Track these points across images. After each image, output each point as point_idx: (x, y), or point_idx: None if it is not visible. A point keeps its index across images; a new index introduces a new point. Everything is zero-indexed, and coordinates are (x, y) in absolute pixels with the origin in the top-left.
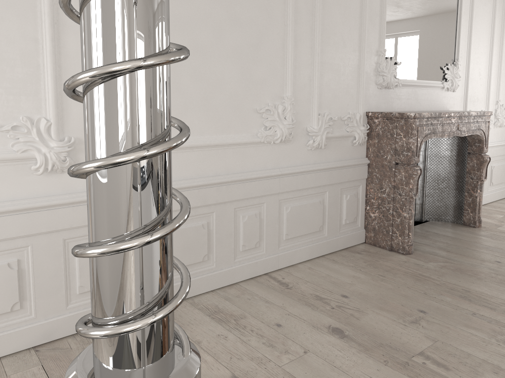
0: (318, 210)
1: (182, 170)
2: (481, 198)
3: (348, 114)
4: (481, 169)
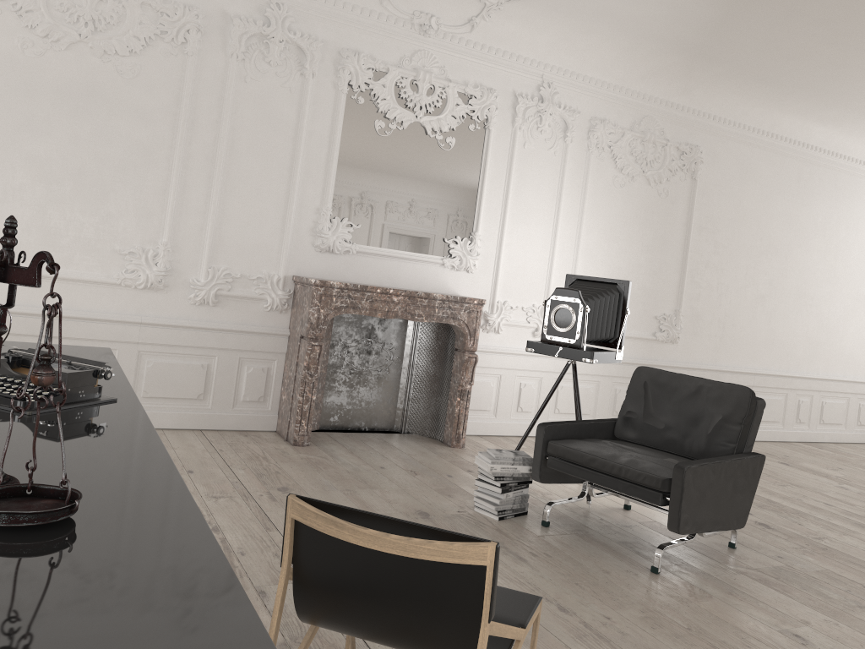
0: (198, 374)
1: None
2: (462, 409)
3: (262, 274)
4: (462, 370)
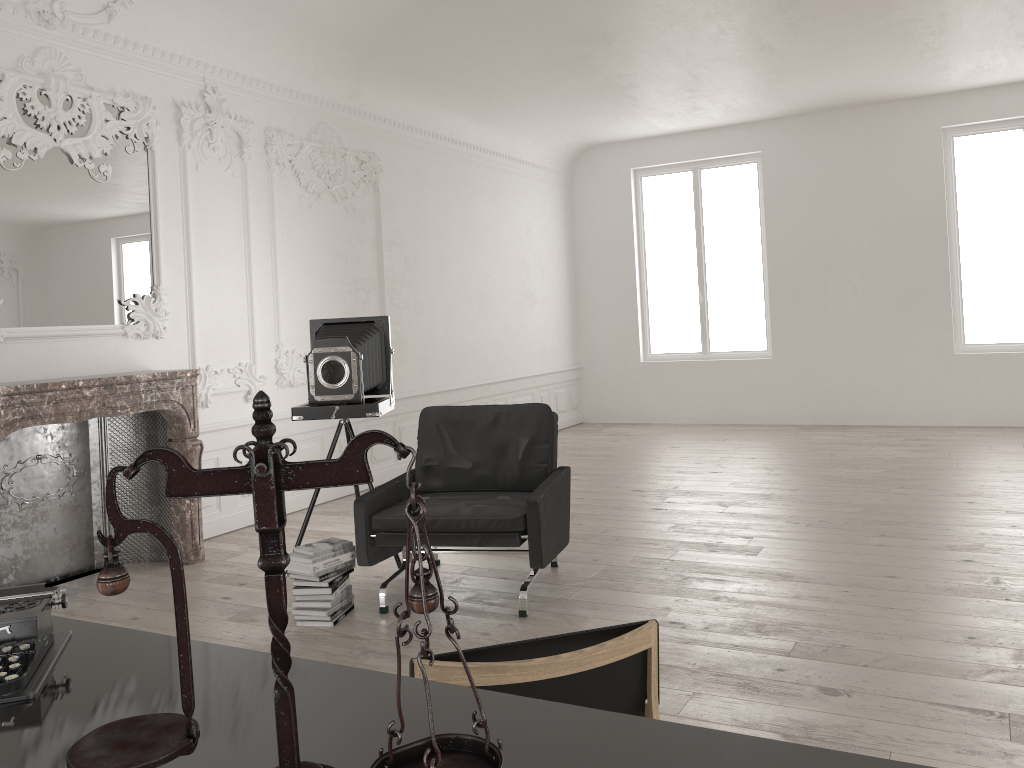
0: None
1: None
2: (195, 512)
3: None
4: None
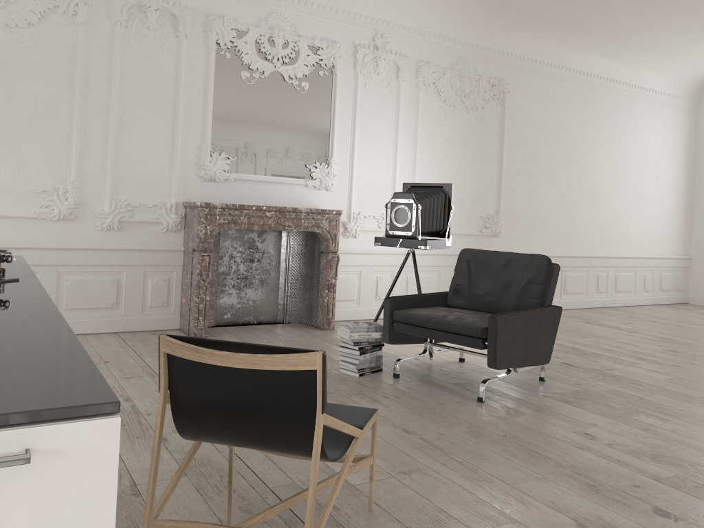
0: (110, 287)
1: None
2: (330, 299)
3: (157, 202)
4: (327, 268)
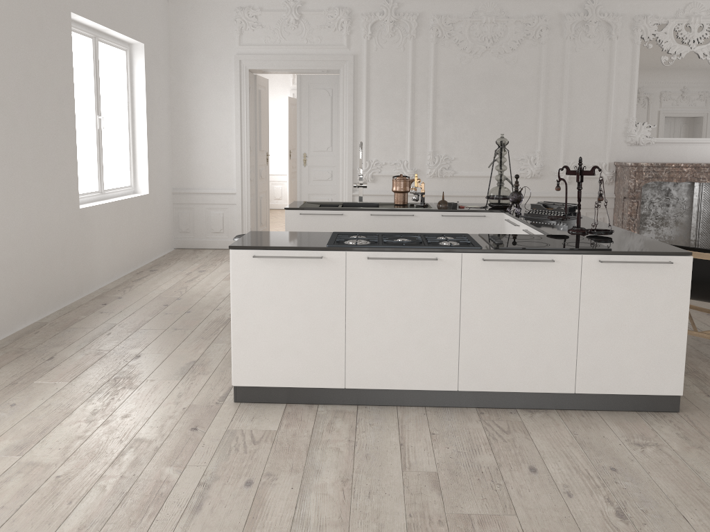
0: None
1: (466, 187)
2: None
3: (595, 163)
4: None
